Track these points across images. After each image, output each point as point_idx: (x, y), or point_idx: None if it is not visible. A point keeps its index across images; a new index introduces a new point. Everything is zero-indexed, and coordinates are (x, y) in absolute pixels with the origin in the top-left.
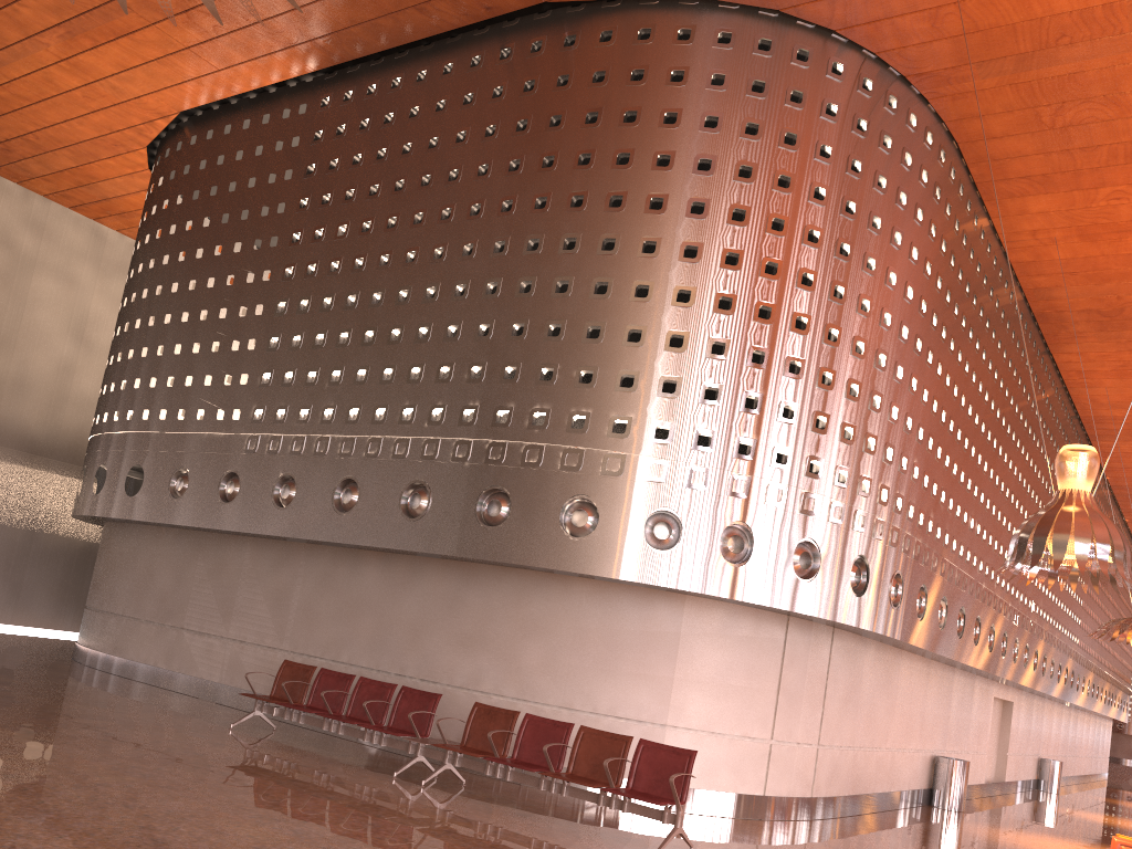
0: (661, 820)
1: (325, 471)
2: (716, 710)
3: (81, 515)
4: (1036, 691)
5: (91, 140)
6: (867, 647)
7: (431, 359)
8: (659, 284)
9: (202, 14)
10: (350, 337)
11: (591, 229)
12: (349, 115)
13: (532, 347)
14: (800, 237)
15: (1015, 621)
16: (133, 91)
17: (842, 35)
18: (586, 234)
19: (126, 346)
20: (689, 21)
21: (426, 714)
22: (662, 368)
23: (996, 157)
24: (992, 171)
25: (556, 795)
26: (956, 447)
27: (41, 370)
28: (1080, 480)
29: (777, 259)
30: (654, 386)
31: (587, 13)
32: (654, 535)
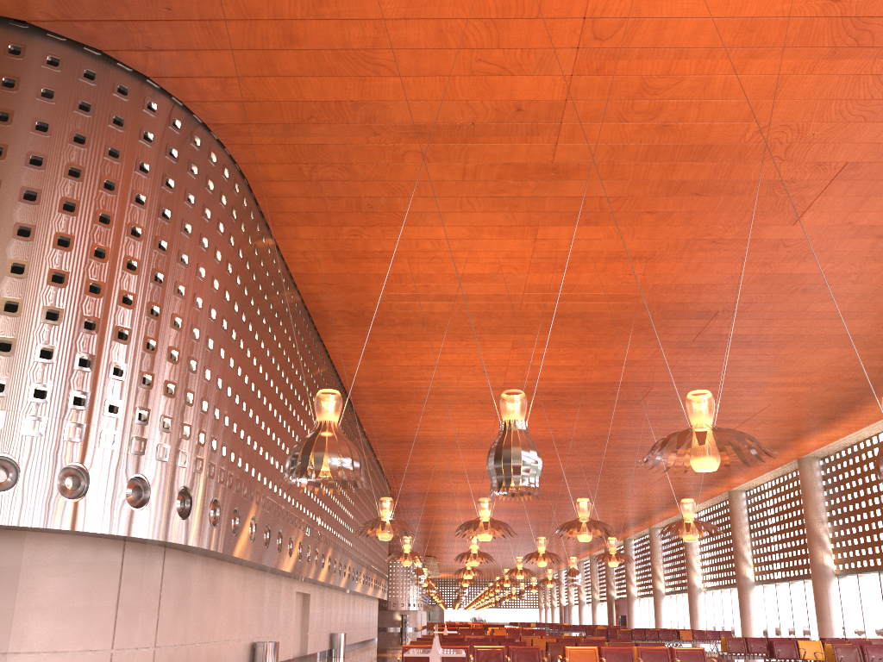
0: None
1: None
2: (59, 631)
3: None
4: (325, 583)
5: None
6: (194, 561)
7: None
8: None
9: None
10: None
11: None
12: None
13: None
14: (125, 231)
15: (307, 532)
16: None
17: (156, 83)
18: None
19: None
20: (19, 40)
21: None
22: None
23: (275, 195)
24: (273, 205)
25: None
26: (258, 403)
27: None
28: (331, 414)
29: (105, 246)
30: None
31: None
32: None
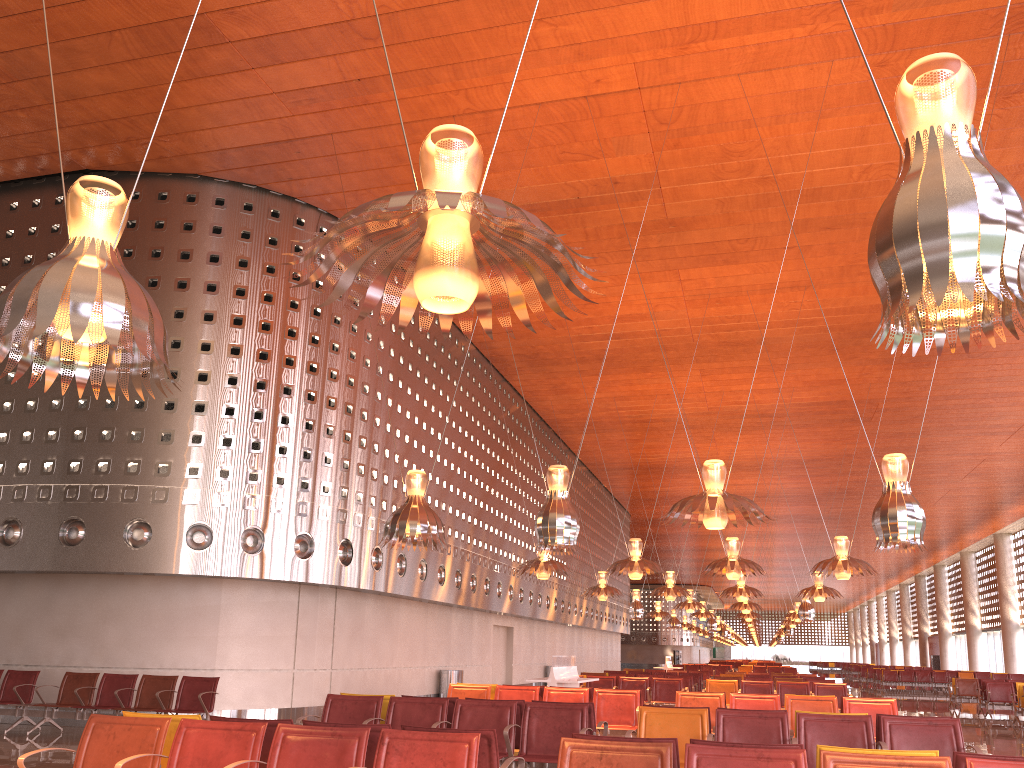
0: None
1: None
2: (251, 654)
3: None
4: (528, 617)
5: None
6: (367, 599)
7: (16, 426)
8: (185, 369)
9: None
10: None
11: None
12: None
13: (94, 416)
14: (283, 333)
15: (496, 569)
16: None
17: (303, 200)
18: None
19: None
20: (194, 189)
21: (28, 687)
22: (191, 427)
23: None
24: None
25: None
26: (422, 457)
27: None
28: (416, 489)
29: (267, 349)
30: (186, 439)
31: (120, 178)
32: (194, 540)
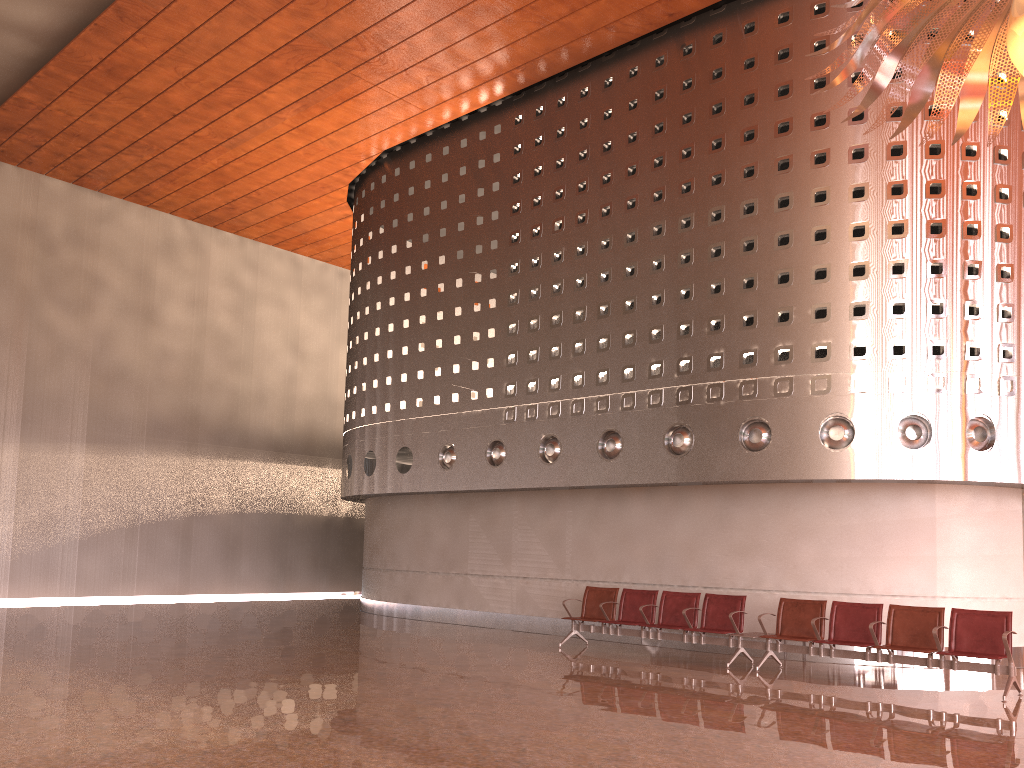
0: (993, 672)
1: (585, 427)
2: (977, 578)
3: (356, 495)
4: None
5: (303, 188)
6: None
7: (669, 320)
8: (873, 223)
9: (419, 69)
10: (586, 313)
11: (802, 186)
12: (544, 127)
13: (765, 296)
14: (991, 157)
15: None
16: (347, 141)
17: None
18: (797, 192)
19: (370, 351)
20: None
21: (735, 614)
22: (889, 294)
23: None
24: None
25: (854, 666)
26: None
27: (273, 383)
28: None
29: (975, 181)
30: (885, 310)
31: (761, 1)
32: (907, 437)
